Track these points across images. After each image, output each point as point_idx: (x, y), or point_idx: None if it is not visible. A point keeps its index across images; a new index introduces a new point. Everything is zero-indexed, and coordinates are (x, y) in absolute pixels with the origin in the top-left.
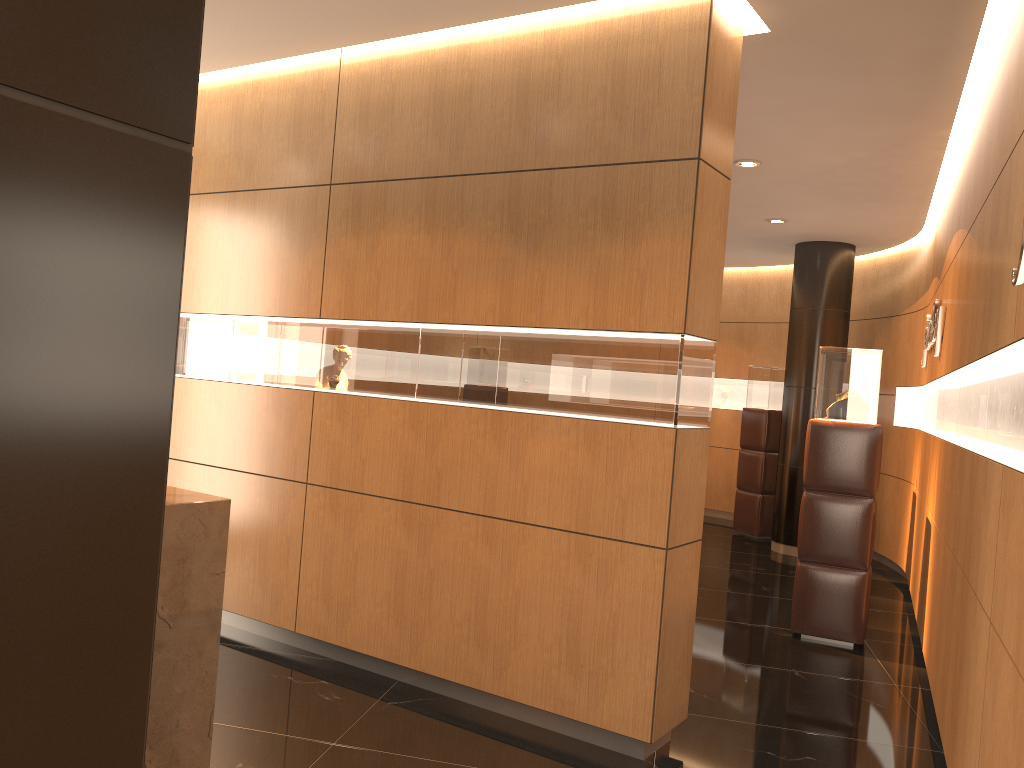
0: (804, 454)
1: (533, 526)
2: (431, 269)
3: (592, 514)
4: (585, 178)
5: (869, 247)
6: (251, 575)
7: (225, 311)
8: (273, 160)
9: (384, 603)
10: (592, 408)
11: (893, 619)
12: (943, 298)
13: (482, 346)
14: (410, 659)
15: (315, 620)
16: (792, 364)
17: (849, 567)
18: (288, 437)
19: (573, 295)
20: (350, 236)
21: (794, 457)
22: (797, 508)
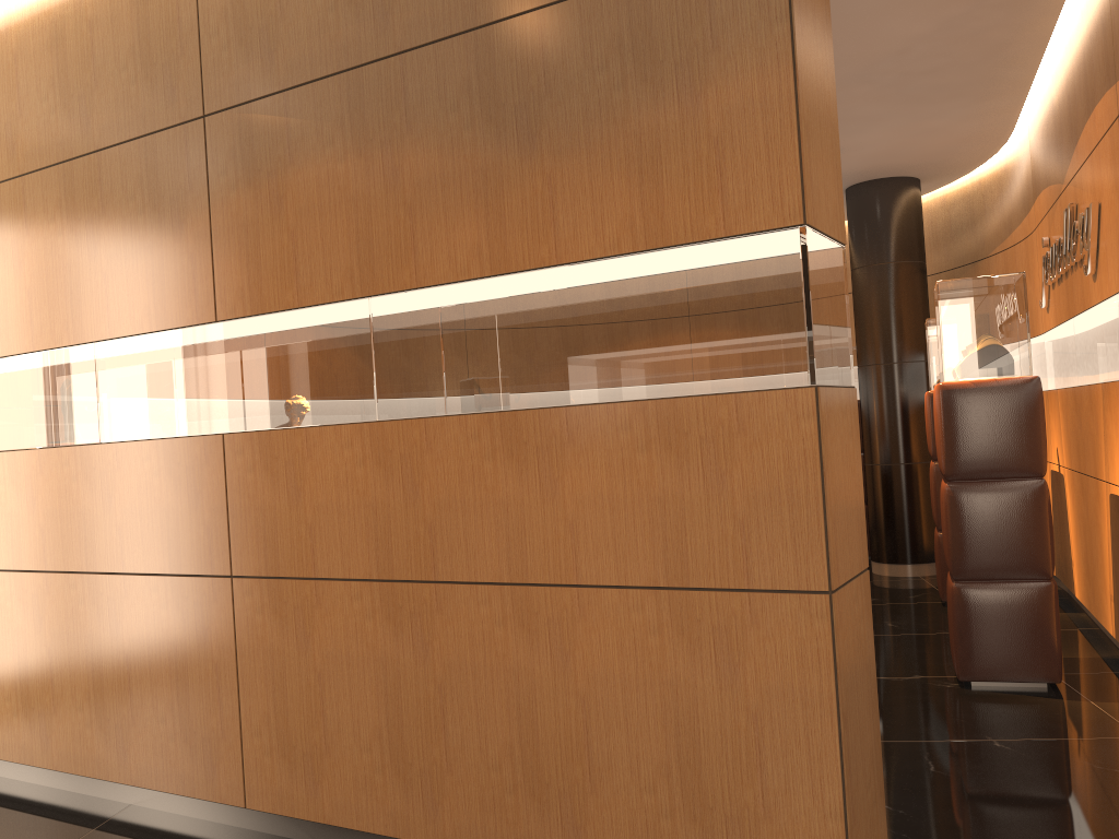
0: (937, 433)
1: (594, 588)
2: (372, 210)
3: (691, 553)
4: (596, 9)
5: (937, 179)
6: (170, 729)
7: (80, 339)
8: (117, 100)
9: (374, 746)
10: (664, 379)
11: (1073, 639)
12: (1084, 197)
13: (469, 314)
14: (427, 830)
15: (273, 786)
16: (865, 337)
17: (1026, 578)
18: (195, 511)
19: (605, 201)
20: (243, 187)
21: (886, 453)
22: (899, 516)
